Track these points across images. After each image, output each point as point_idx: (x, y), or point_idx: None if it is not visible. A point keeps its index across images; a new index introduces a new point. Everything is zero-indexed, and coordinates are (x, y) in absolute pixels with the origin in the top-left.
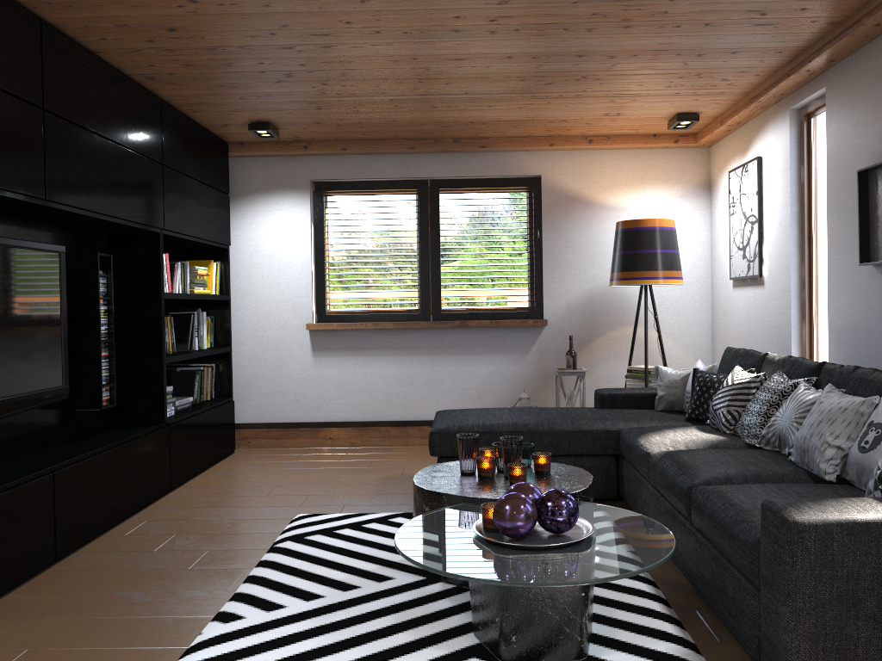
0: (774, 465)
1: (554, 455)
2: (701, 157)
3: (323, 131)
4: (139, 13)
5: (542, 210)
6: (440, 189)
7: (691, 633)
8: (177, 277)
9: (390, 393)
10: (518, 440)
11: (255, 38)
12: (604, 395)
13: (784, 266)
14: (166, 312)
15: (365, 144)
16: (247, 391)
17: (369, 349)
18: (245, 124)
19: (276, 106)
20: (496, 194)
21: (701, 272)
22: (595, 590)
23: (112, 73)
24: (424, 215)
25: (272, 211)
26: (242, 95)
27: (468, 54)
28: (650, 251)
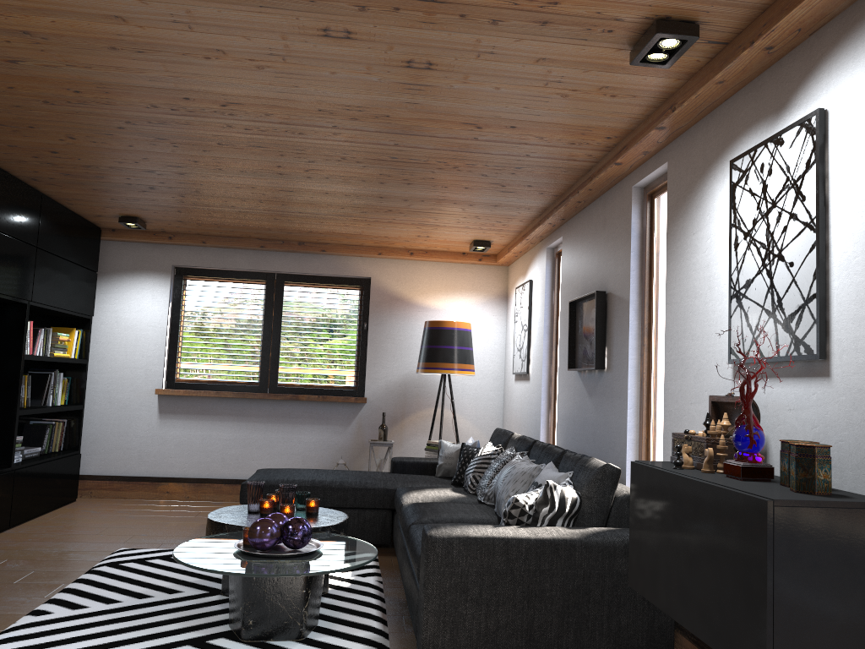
0: (480, 513)
1: (342, 507)
2: (501, 273)
3: (185, 227)
4: (28, 140)
5: (369, 306)
6: (286, 282)
7: (389, 628)
8: (39, 341)
9: (226, 454)
10: (293, 486)
11: (122, 163)
12: (396, 462)
13: (539, 366)
14: (26, 371)
15: (223, 239)
16: (95, 446)
17: (210, 414)
18: (116, 216)
19: (143, 207)
20: (334, 289)
21: (497, 366)
22: (335, 602)
23: (1, 175)
24: (269, 302)
25: (135, 289)
26: (113, 197)
27: (294, 188)
28: (448, 347)
